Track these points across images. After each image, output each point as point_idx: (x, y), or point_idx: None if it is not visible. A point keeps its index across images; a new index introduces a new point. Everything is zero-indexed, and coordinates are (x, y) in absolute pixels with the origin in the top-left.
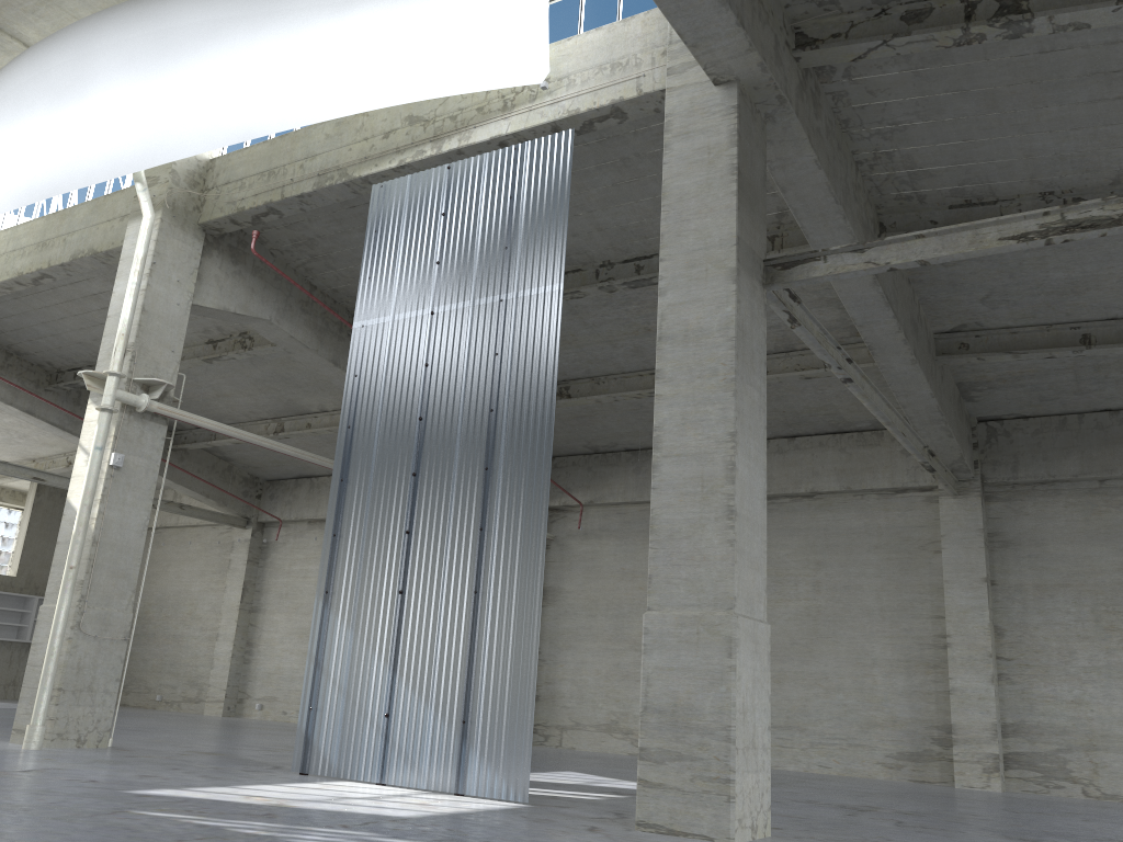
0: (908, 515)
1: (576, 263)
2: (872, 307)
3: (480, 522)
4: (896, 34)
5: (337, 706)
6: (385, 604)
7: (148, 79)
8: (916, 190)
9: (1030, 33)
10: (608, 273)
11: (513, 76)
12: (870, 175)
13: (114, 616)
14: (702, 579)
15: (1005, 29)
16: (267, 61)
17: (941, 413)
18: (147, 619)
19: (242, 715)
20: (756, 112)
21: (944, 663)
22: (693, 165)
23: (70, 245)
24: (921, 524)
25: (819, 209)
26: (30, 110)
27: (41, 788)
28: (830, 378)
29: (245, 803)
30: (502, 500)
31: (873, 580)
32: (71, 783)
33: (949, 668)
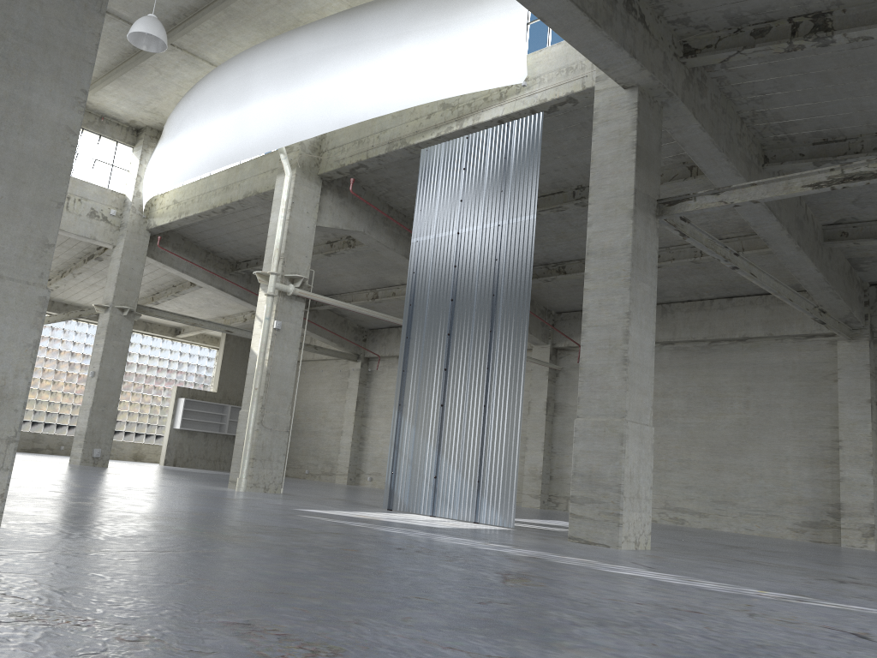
0: (815, 354)
1: (559, 187)
2: (760, 214)
3: (487, 364)
4: (745, 47)
5: (407, 471)
6: (433, 412)
7: (284, 89)
8: (787, 133)
9: (834, 43)
10: (581, 194)
11: (504, 79)
12: (752, 126)
13: (280, 417)
14: (608, 400)
15: (816, 41)
16: (353, 76)
17: (827, 283)
18: (297, 421)
19: (359, 484)
20: (653, 102)
21: (838, 460)
22: (610, 142)
23: (243, 188)
24: (825, 360)
25: (709, 156)
26: (216, 109)
27: (252, 505)
28: (751, 257)
29: (354, 517)
30: (500, 350)
31: (788, 400)
32: (266, 504)
33: (840, 463)
